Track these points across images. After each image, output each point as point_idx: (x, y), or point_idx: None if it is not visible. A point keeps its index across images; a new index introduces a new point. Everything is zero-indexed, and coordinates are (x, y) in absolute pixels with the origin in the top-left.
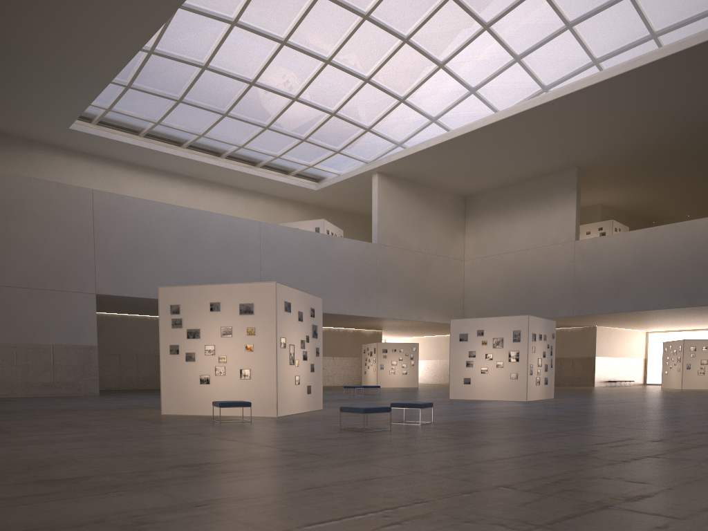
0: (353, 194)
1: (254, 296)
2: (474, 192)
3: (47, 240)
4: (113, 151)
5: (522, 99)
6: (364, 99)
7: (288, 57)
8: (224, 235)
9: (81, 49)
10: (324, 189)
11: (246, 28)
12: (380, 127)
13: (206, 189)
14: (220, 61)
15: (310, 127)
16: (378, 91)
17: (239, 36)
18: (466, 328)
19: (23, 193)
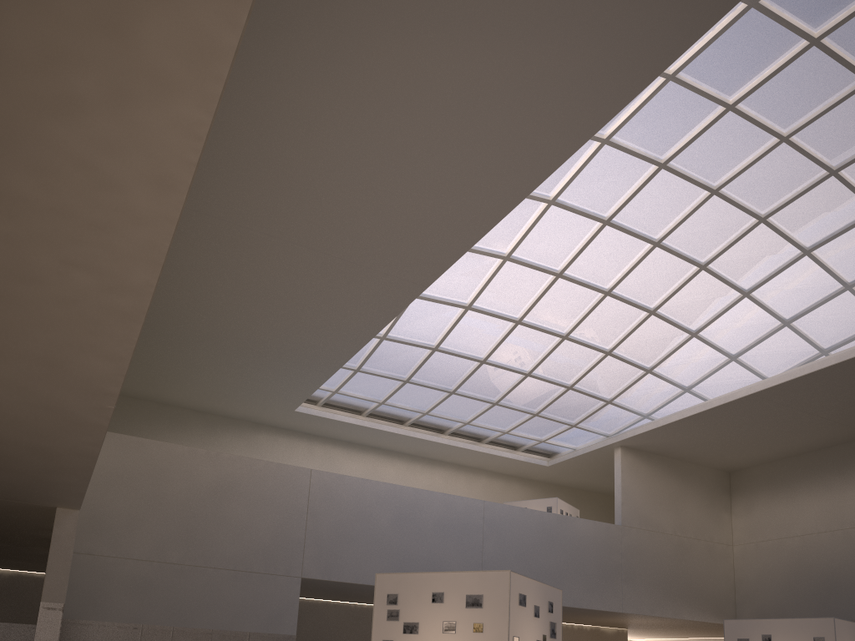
0: (591, 470)
1: (484, 587)
2: (741, 466)
3: (260, 520)
4: (334, 430)
5: (795, 363)
6: (605, 372)
7: (522, 335)
8: (443, 515)
9: (317, 339)
10: (557, 464)
11: (480, 310)
12: (623, 399)
13: (425, 466)
14: (451, 342)
15: (543, 401)
16: (621, 363)
17: (472, 318)
18: (746, 632)
19: (244, 473)
